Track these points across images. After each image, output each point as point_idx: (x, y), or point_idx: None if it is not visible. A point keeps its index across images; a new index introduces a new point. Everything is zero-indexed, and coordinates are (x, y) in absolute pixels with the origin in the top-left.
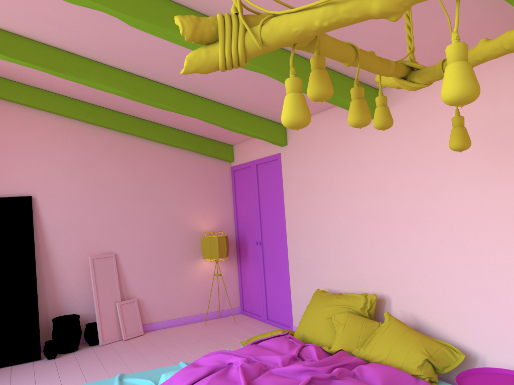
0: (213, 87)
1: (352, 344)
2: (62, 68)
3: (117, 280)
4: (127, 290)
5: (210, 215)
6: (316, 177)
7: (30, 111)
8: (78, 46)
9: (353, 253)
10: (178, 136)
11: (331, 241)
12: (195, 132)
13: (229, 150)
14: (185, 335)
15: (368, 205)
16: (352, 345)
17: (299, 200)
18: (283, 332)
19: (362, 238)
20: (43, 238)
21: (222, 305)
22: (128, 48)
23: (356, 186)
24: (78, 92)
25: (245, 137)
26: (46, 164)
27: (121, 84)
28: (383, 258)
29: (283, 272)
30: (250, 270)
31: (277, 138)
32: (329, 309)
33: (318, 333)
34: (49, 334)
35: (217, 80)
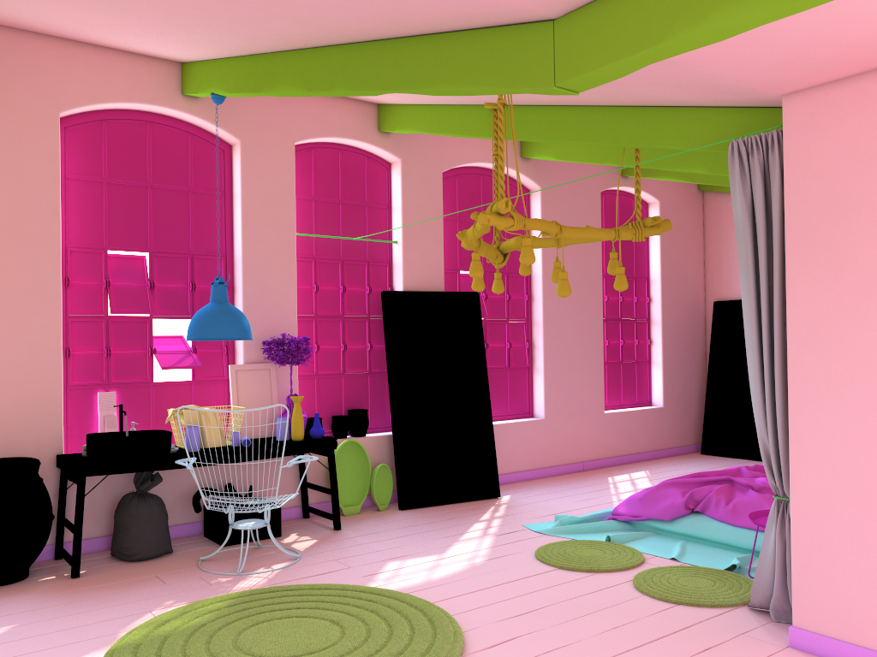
0: None
1: None
2: None
3: None
4: None
5: None
6: None
7: None
8: None
9: None
10: None
11: None
12: None
13: None
14: None
15: None
16: None
17: None
18: None
19: None
20: None
21: None
22: None
23: None
24: None
25: None
26: None
27: None
28: None
29: None
30: None
31: None
32: None
33: None
34: None
35: None
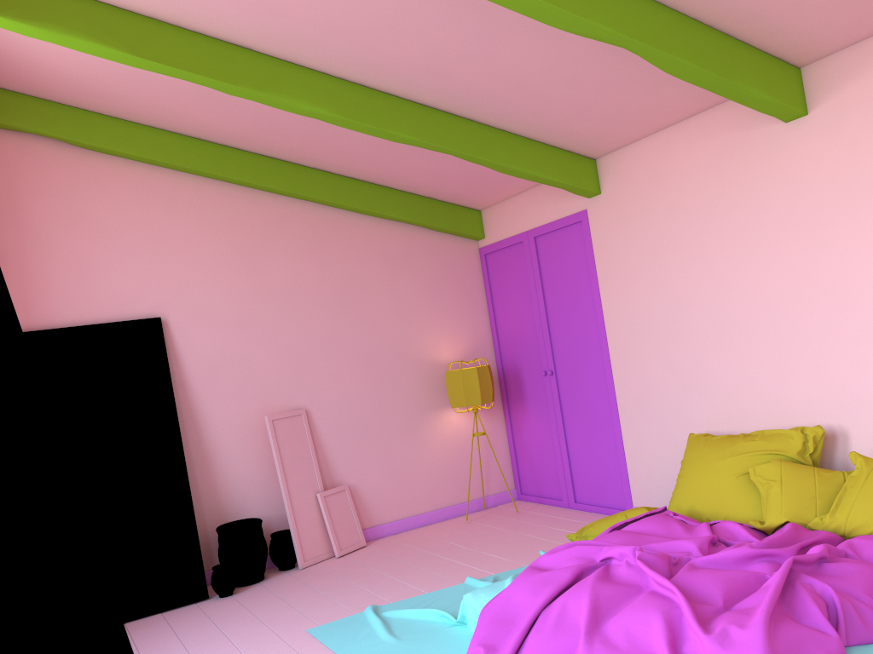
0: (488, 94)
1: (806, 510)
2: (233, 75)
3: (313, 456)
4: (330, 472)
5: (452, 333)
6: (670, 240)
7: (144, 169)
8: (262, 33)
9: (758, 364)
10: (391, 199)
11: (709, 348)
12: (420, 190)
13: (475, 219)
14: (443, 540)
15: (787, 274)
16: (806, 512)
17: (633, 286)
18: (648, 510)
19: (777, 334)
20: (186, 390)
21: (486, 487)
22: (356, 27)
23: (759, 245)
24: (228, 130)
25: (511, 191)
26: (179, 261)
27: (329, 100)
28: (827, 362)
29: (605, 417)
30: (532, 422)
31: (584, 182)
32: (737, 459)
33: (723, 502)
34: (211, 555)
35: (500, 78)
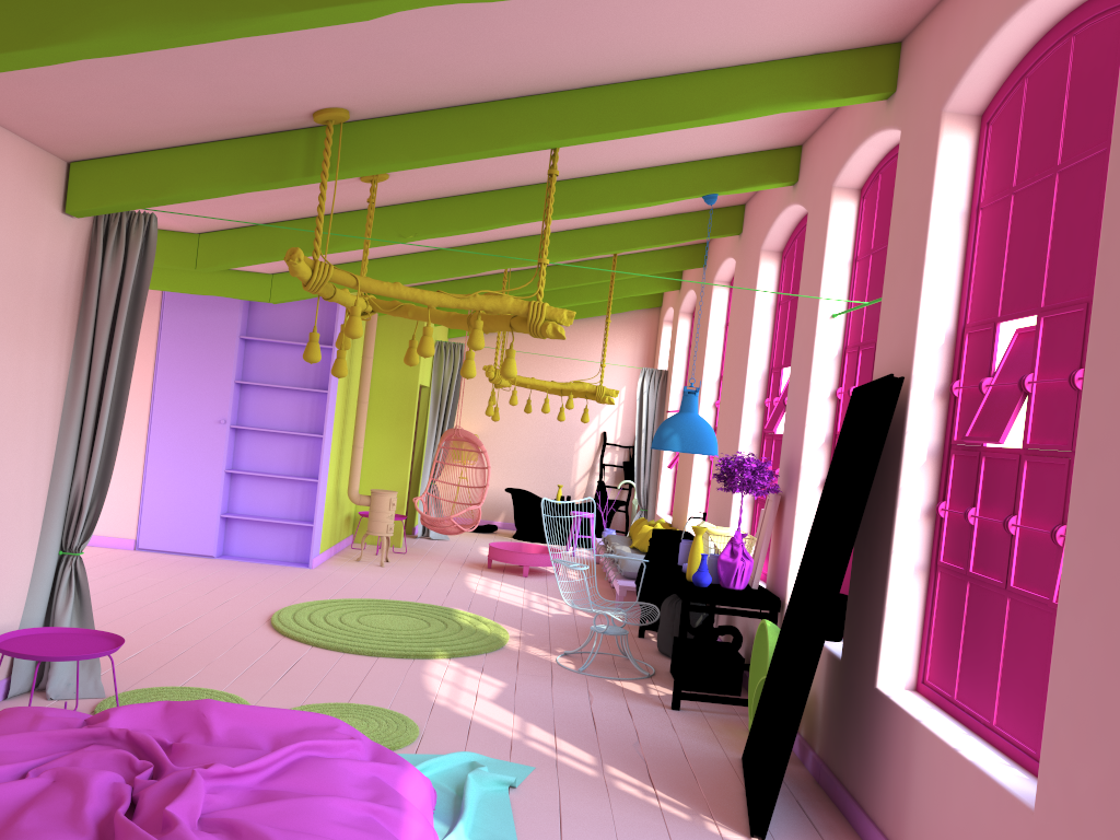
0: None
1: None
2: None
3: None
4: None
5: None
6: None
7: None
8: None
9: None
10: None
11: None
12: None
13: None
14: None
15: None
16: None
17: None
18: None
19: None
20: None
21: None
22: None
23: None
24: None
25: None
26: None
27: None
28: None
29: None
30: None
31: None
32: None
33: None
34: None
35: None
